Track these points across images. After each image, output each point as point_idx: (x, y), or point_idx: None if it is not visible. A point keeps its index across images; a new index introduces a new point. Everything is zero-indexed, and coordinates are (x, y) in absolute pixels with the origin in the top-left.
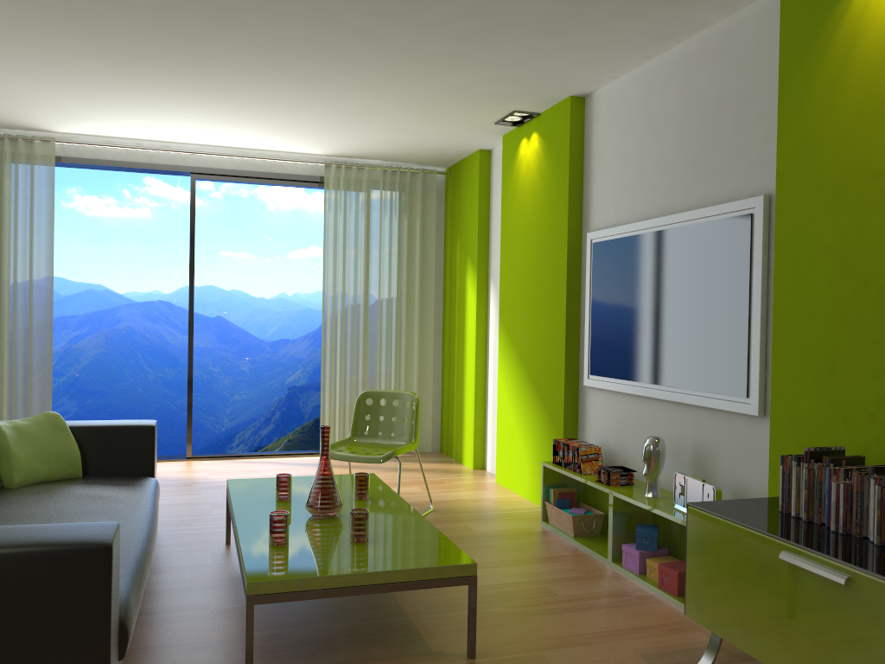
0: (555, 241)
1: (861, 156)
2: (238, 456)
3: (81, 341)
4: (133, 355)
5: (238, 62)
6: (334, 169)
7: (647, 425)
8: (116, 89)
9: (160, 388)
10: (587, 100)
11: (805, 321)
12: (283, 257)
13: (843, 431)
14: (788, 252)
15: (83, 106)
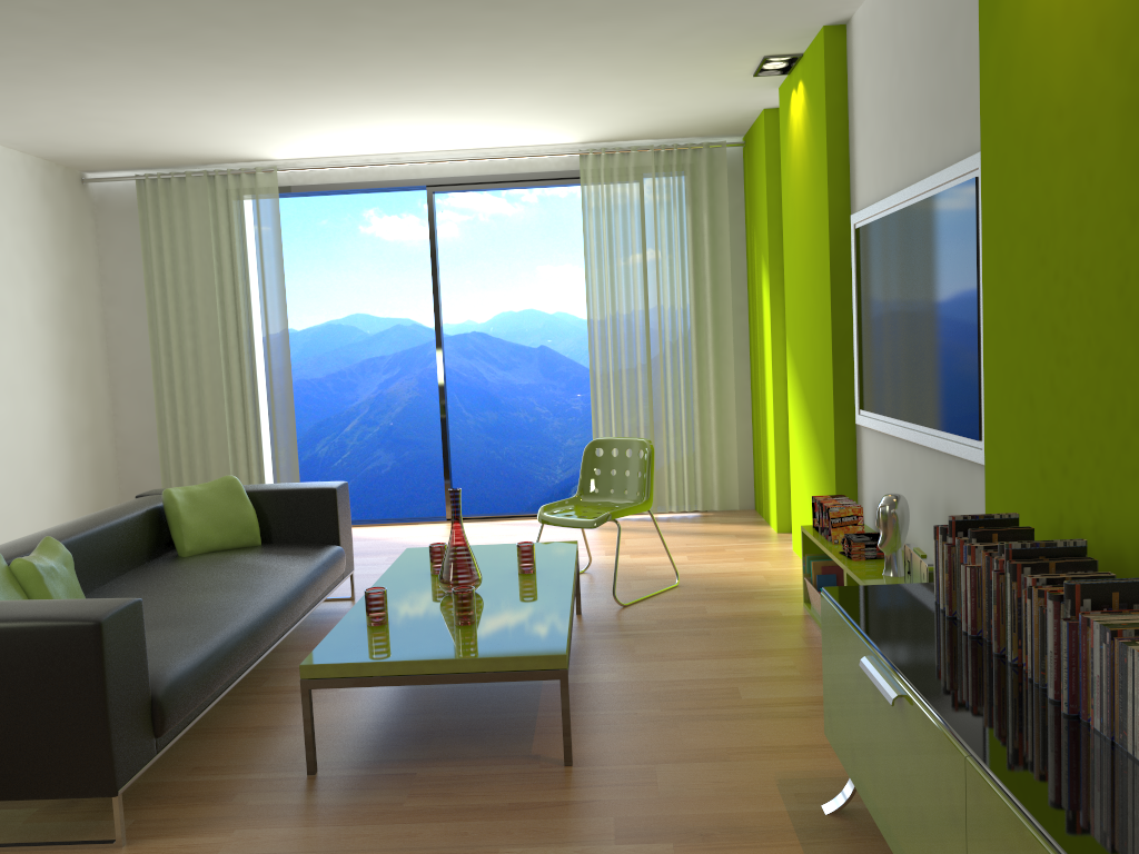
0: (820, 230)
1: (1048, 85)
2: (504, 516)
3: (393, 385)
4: (449, 398)
5: (390, 59)
6: (592, 158)
7: (908, 478)
8: (294, 108)
9: (481, 435)
10: (847, 28)
11: (1008, 332)
12: None
13: (1042, 491)
14: (993, 234)
15: (279, 130)
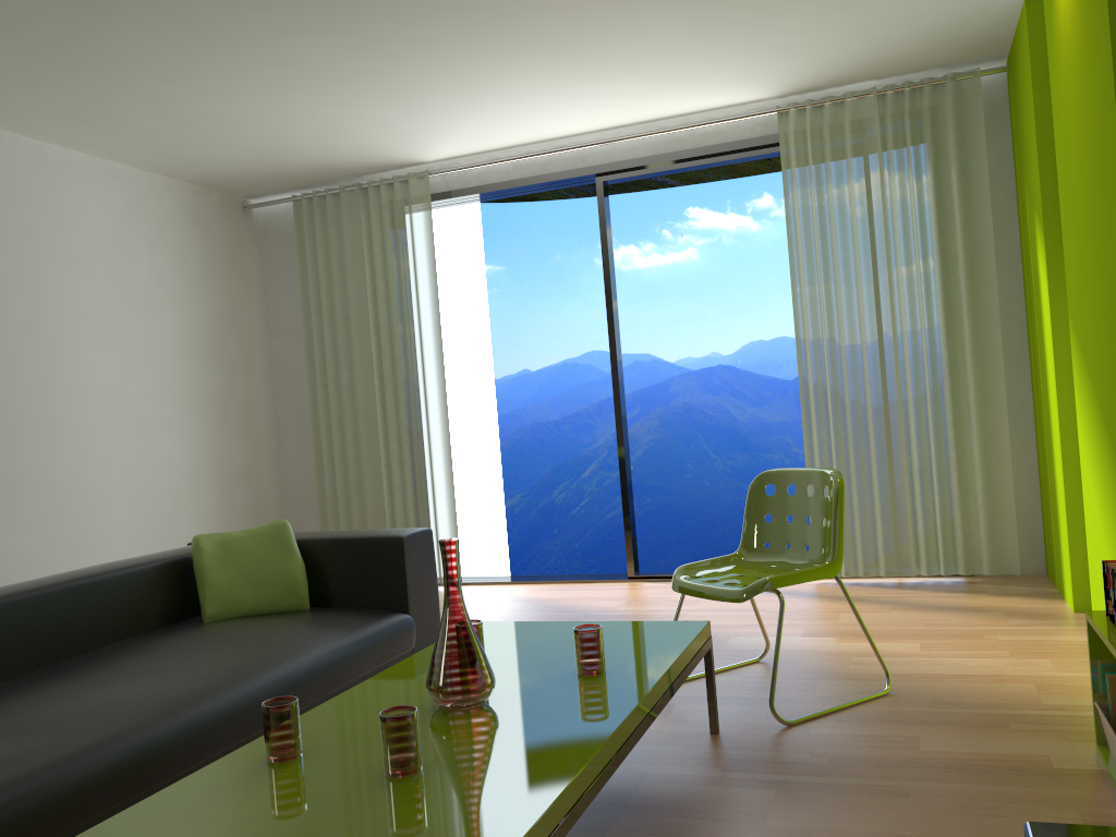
0: (1103, 119)
1: None
2: None
3: (632, 427)
4: (694, 439)
5: None
6: (793, 115)
7: None
8: (393, 75)
9: (731, 480)
10: None
11: None
12: None
13: None
14: None
15: (400, 115)
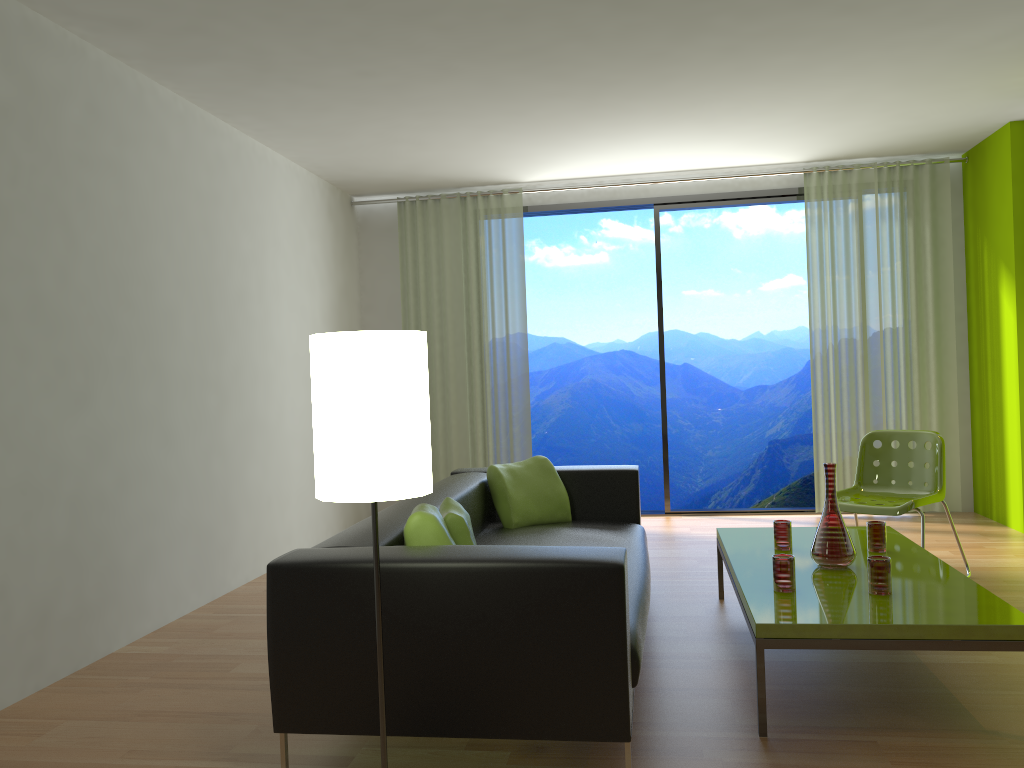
0: None
1: None
2: (721, 512)
3: (548, 398)
4: (598, 410)
5: (704, 72)
6: (815, 176)
7: None
8: (579, 127)
9: (627, 445)
10: None
11: None
12: (754, 290)
13: None
14: None
15: (548, 151)
